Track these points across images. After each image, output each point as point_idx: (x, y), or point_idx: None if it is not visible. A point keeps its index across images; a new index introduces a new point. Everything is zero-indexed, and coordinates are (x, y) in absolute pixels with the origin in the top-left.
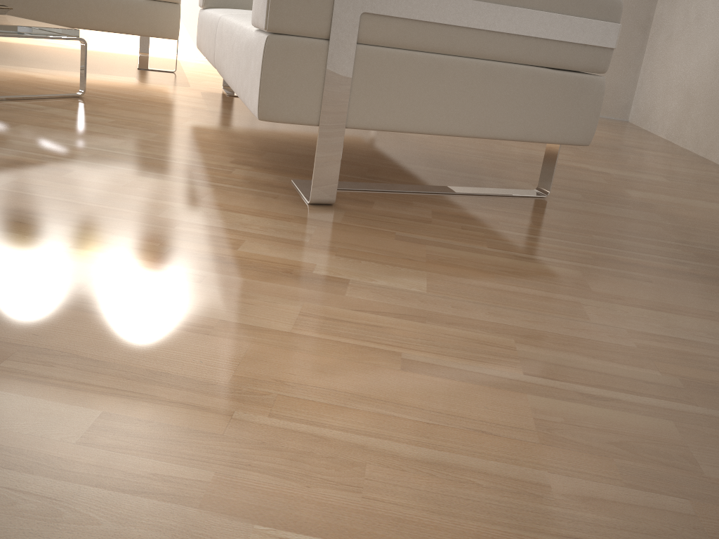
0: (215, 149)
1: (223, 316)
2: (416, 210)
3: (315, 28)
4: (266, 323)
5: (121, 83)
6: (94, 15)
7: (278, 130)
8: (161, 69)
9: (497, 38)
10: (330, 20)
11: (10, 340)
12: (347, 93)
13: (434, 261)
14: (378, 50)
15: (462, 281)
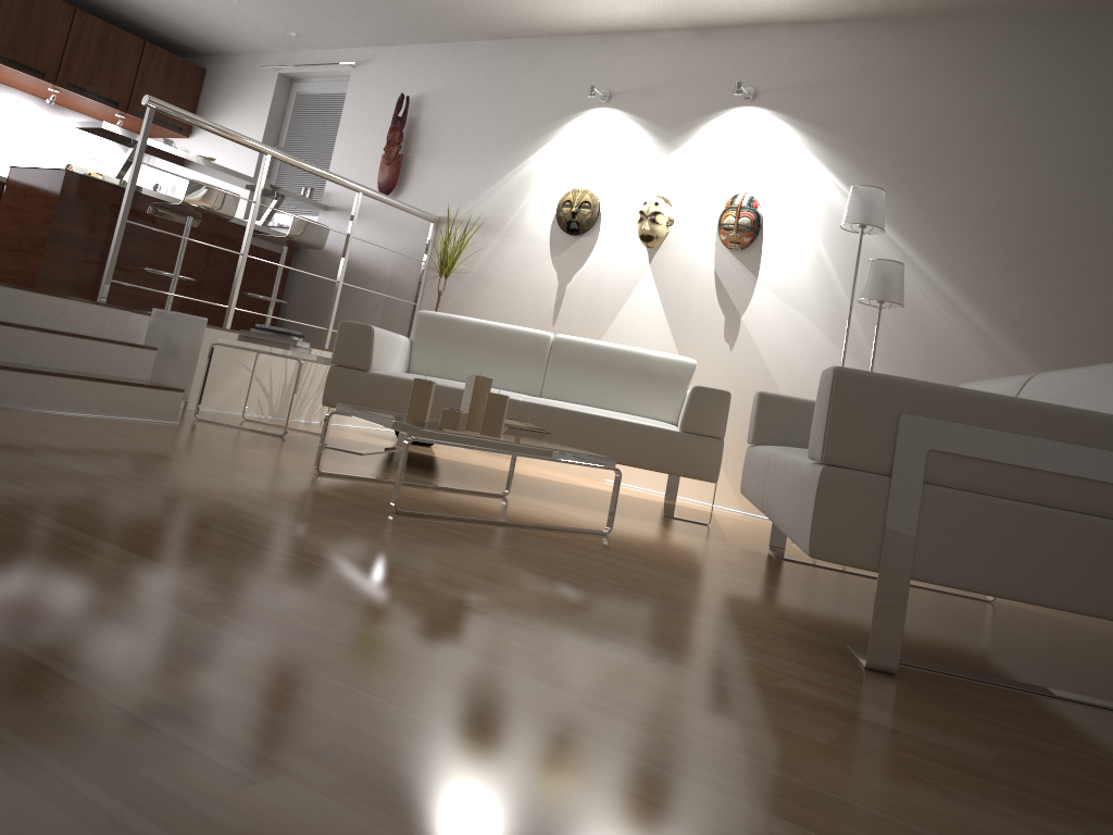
0: (757, 604)
1: (761, 719)
2: (1009, 703)
3: (875, 462)
4: (802, 733)
5: (646, 527)
6: (624, 446)
7: (837, 599)
8: (691, 519)
9: (1108, 489)
10: (892, 455)
11: (586, 686)
12: (912, 537)
13: (1015, 744)
14: (949, 492)
15: (1045, 766)
